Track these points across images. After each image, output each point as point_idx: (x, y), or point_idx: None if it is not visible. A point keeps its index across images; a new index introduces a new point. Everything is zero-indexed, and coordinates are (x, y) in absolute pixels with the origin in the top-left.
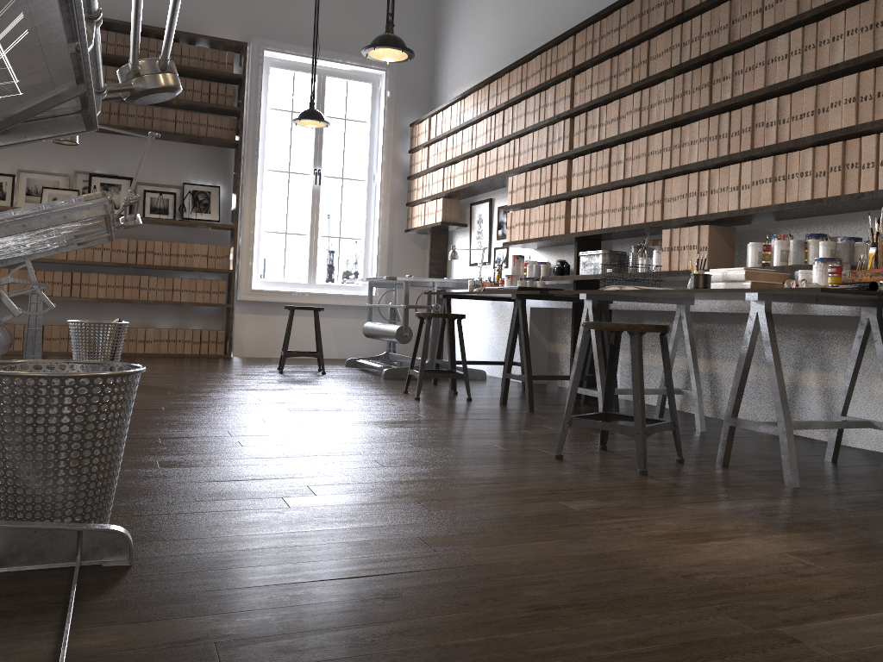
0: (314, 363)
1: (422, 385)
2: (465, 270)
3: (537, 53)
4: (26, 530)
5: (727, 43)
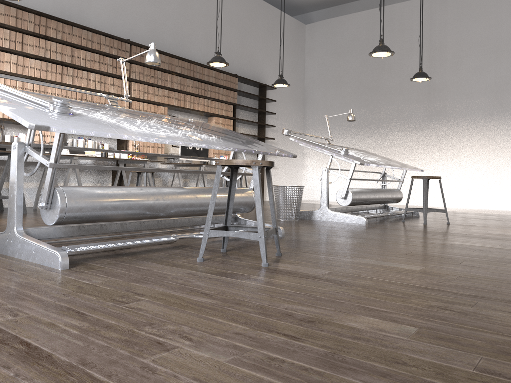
0: None
1: None
2: None
3: None
4: (300, 212)
5: (70, 63)
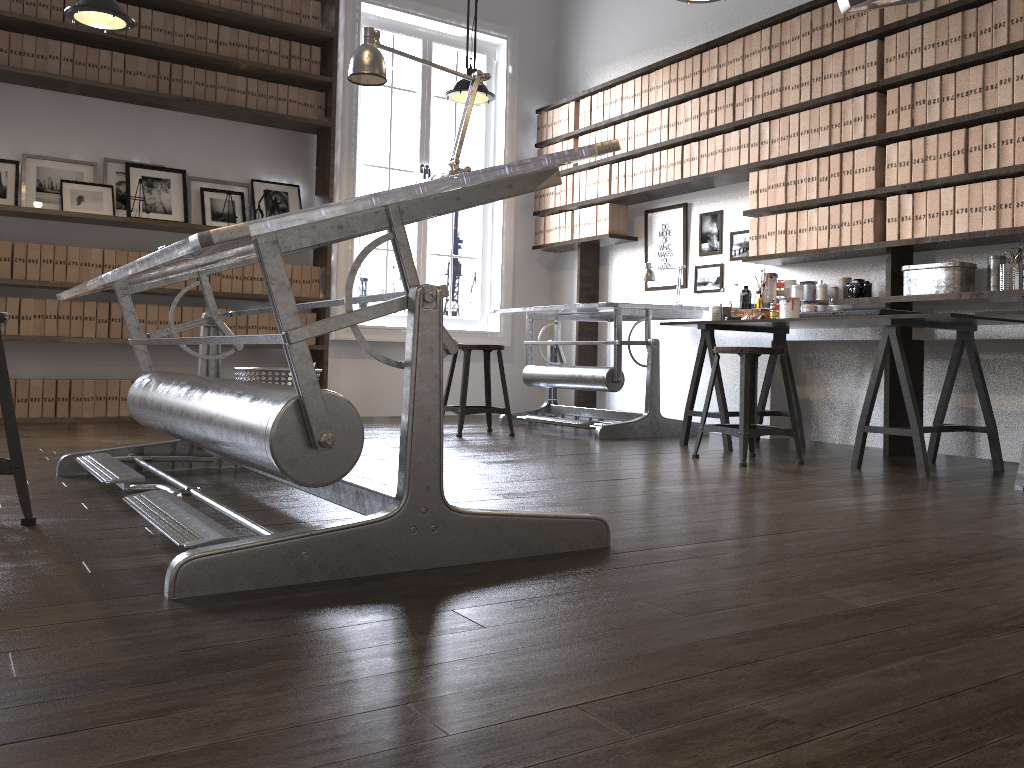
0: (448, 422)
1: (675, 446)
2: (635, 296)
3: (803, 9)
4: None
5: None
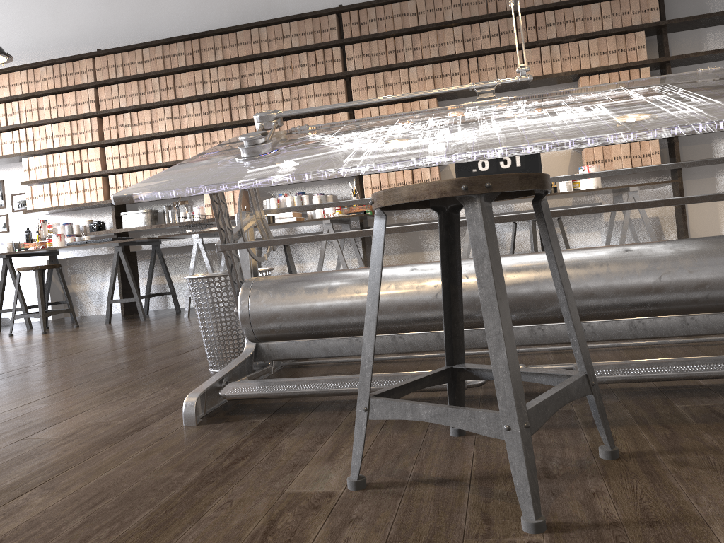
0: None
1: None
2: None
3: (48, 63)
4: None
5: (240, 87)
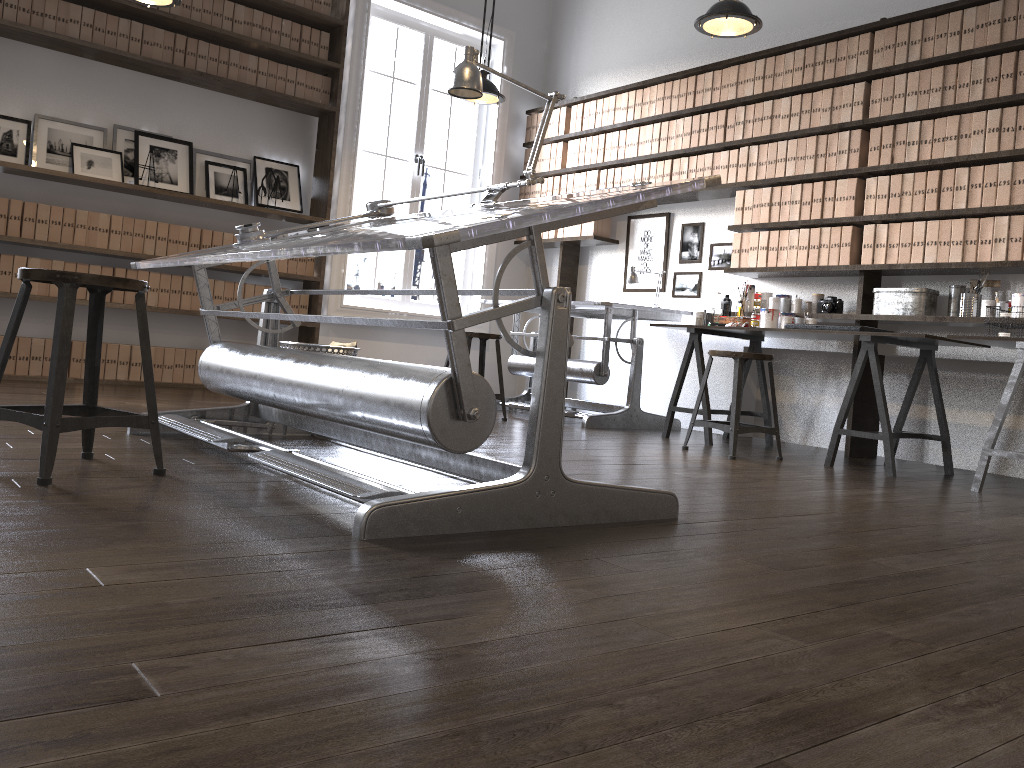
0: None
1: (659, 438)
2: (613, 296)
3: (798, 46)
4: None
5: None
